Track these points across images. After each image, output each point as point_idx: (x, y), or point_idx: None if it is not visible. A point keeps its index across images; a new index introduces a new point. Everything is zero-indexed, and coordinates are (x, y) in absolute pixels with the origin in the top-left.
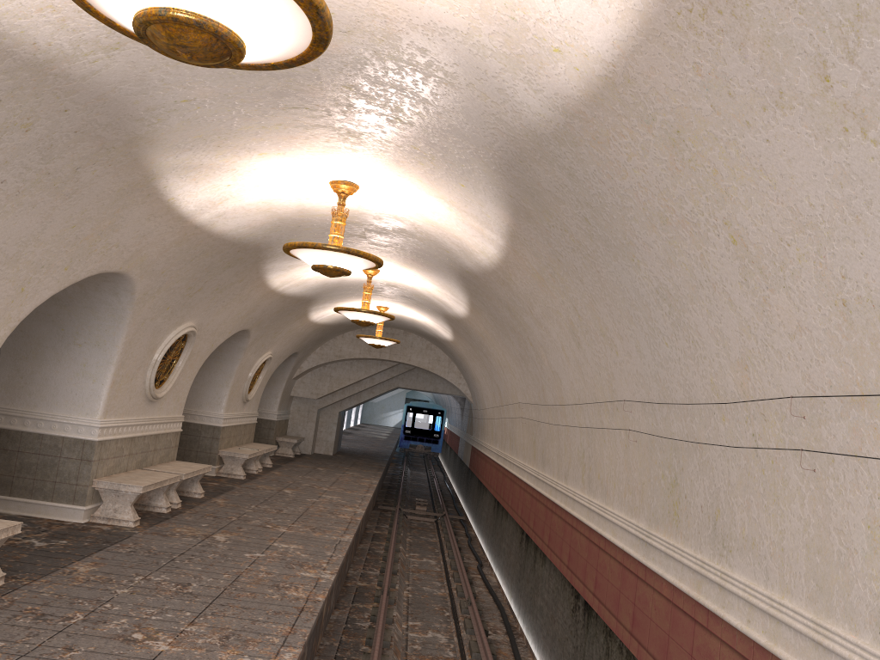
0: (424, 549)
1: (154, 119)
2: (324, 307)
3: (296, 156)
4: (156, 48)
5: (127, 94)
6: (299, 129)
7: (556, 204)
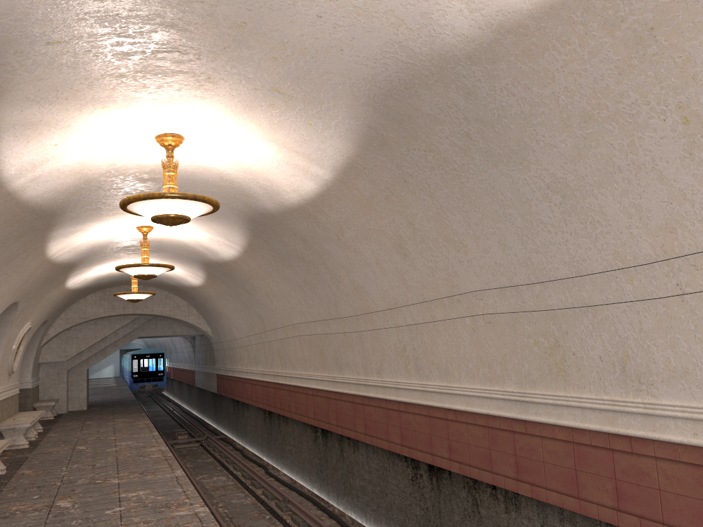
0: (208, 470)
1: (17, 65)
2: (81, 272)
3: (136, 109)
4: None
5: (2, 31)
6: (157, 76)
7: (430, 127)
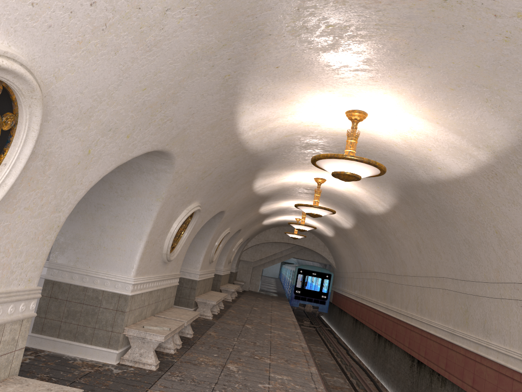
0: (315, 342)
1: (269, 163)
2: (271, 218)
3: (307, 171)
4: (334, 176)
5: (268, 158)
6: None
7: (422, 203)
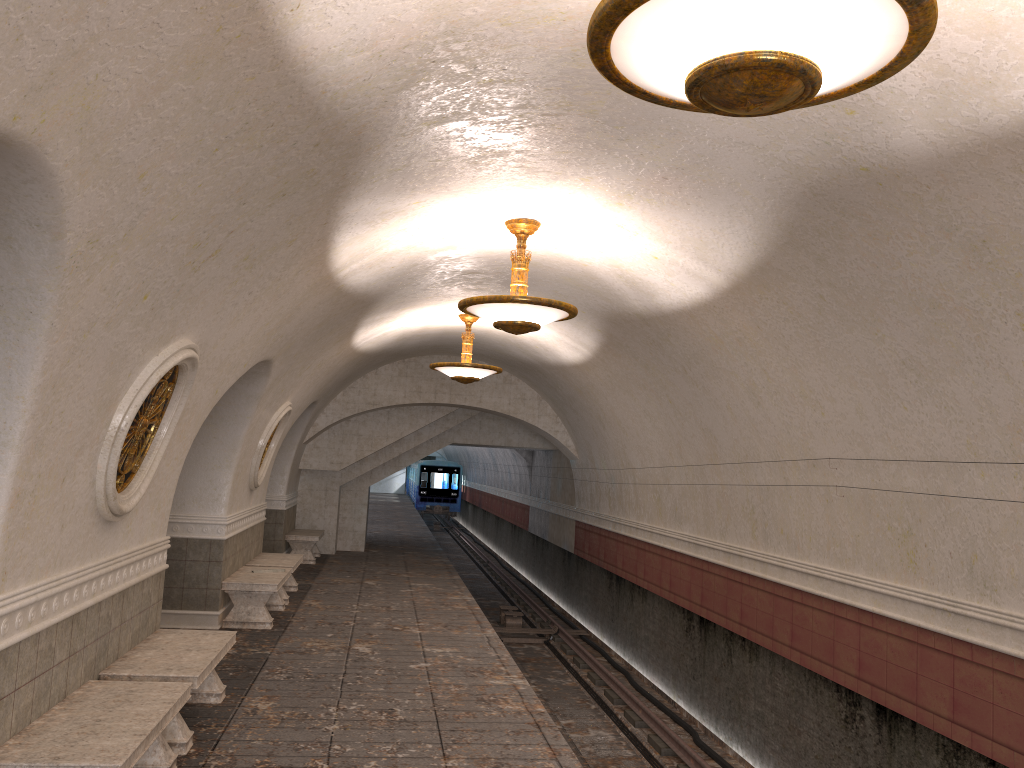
0: (572, 706)
1: None
2: (381, 318)
3: None
4: None
5: None
6: None
7: None
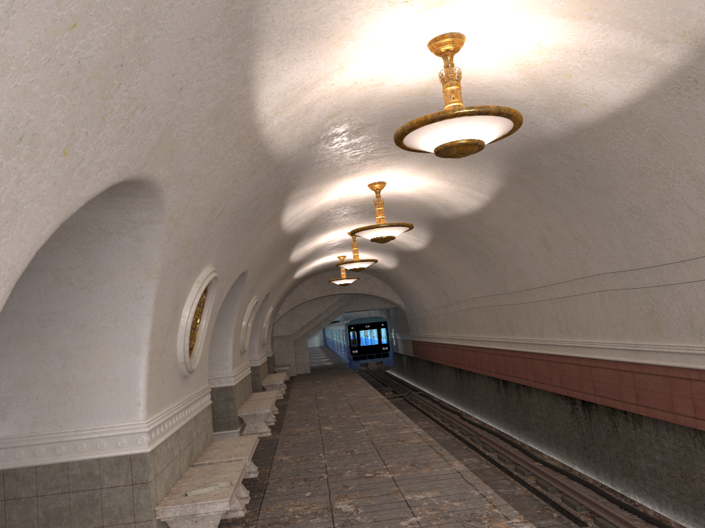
0: (413, 417)
1: (304, 175)
2: (305, 266)
3: (358, 175)
4: (439, 155)
5: (302, 166)
6: (372, 160)
7: (549, 173)
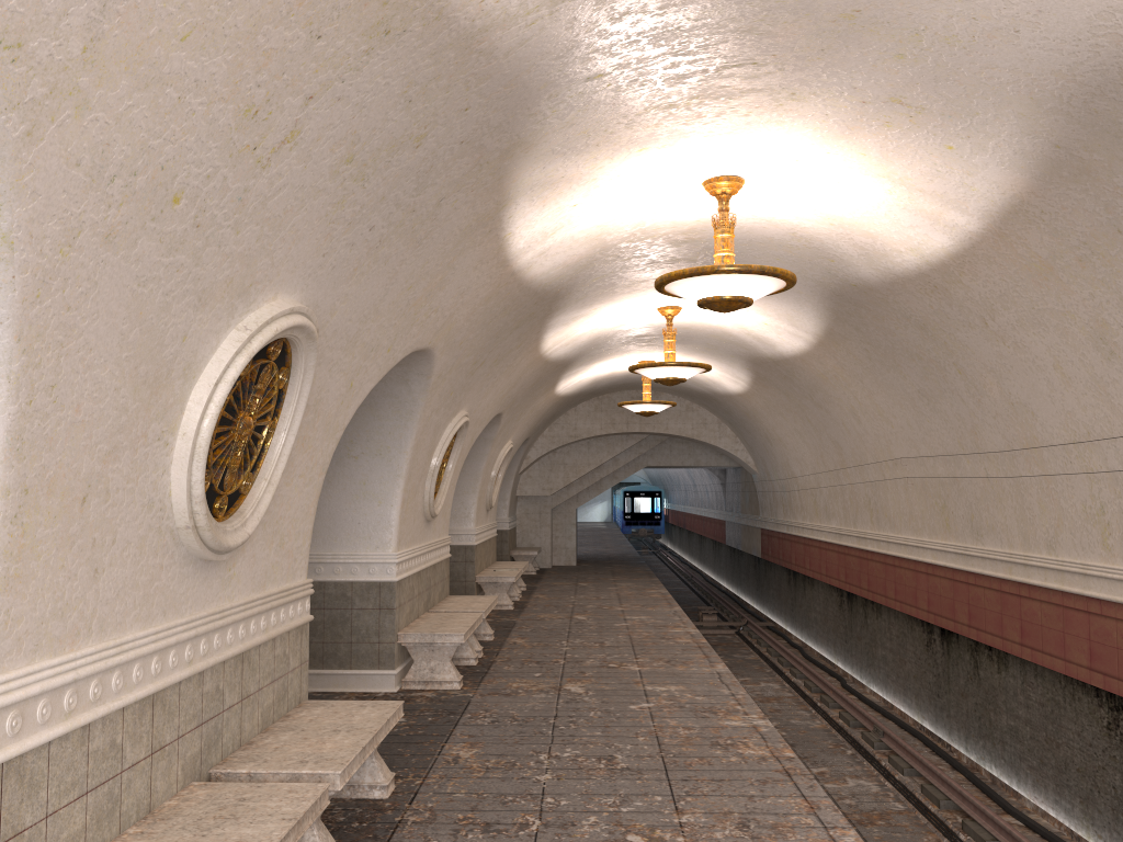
0: (750, 670)
1: (548, 112)
2: (576, 371)
3: (683, 147)
4: None
5: (540, 75)
6: (718, 101)
7: None
